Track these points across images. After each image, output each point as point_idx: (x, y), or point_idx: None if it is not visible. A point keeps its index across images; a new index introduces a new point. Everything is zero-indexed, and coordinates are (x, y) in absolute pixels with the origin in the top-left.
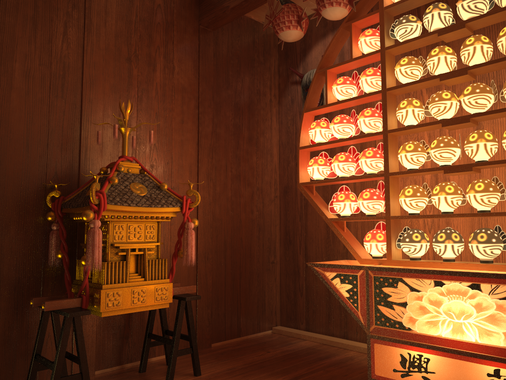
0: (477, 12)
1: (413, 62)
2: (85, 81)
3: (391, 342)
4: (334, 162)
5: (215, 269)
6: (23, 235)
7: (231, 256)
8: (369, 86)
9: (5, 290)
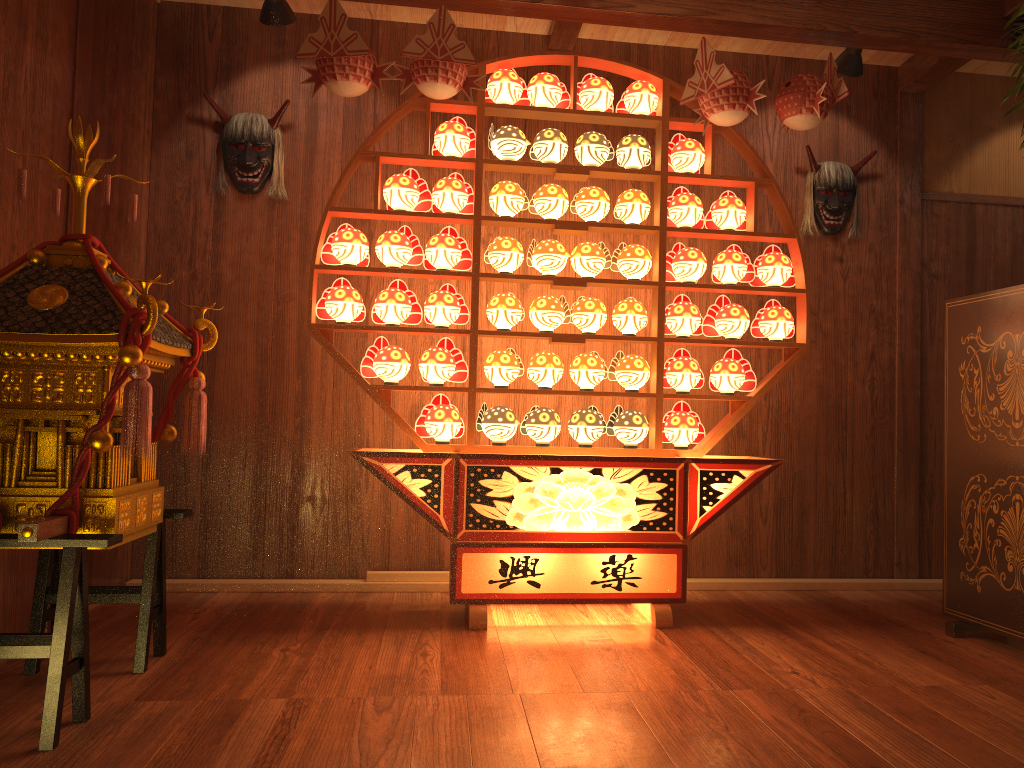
0: (600, 161)
1: (520, 193)
2: None
3: (488, 547)
4: (391, 302)
5: None
6: None
7: None
8: (454, 205)
9: None
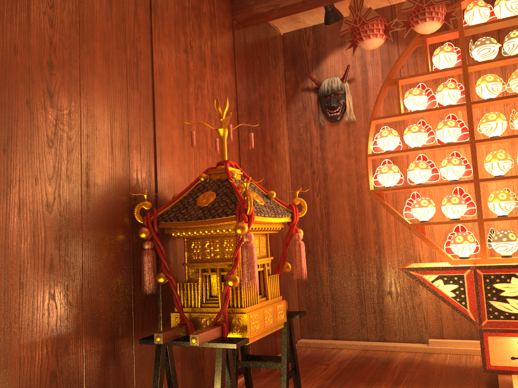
0: None
1: (498, 80)
2: (155, 72)
3: (507, 332)
4: (416, 169)
5: None
6: (115, 257)
7: None
8: (450, 99)
9: (102, 328)
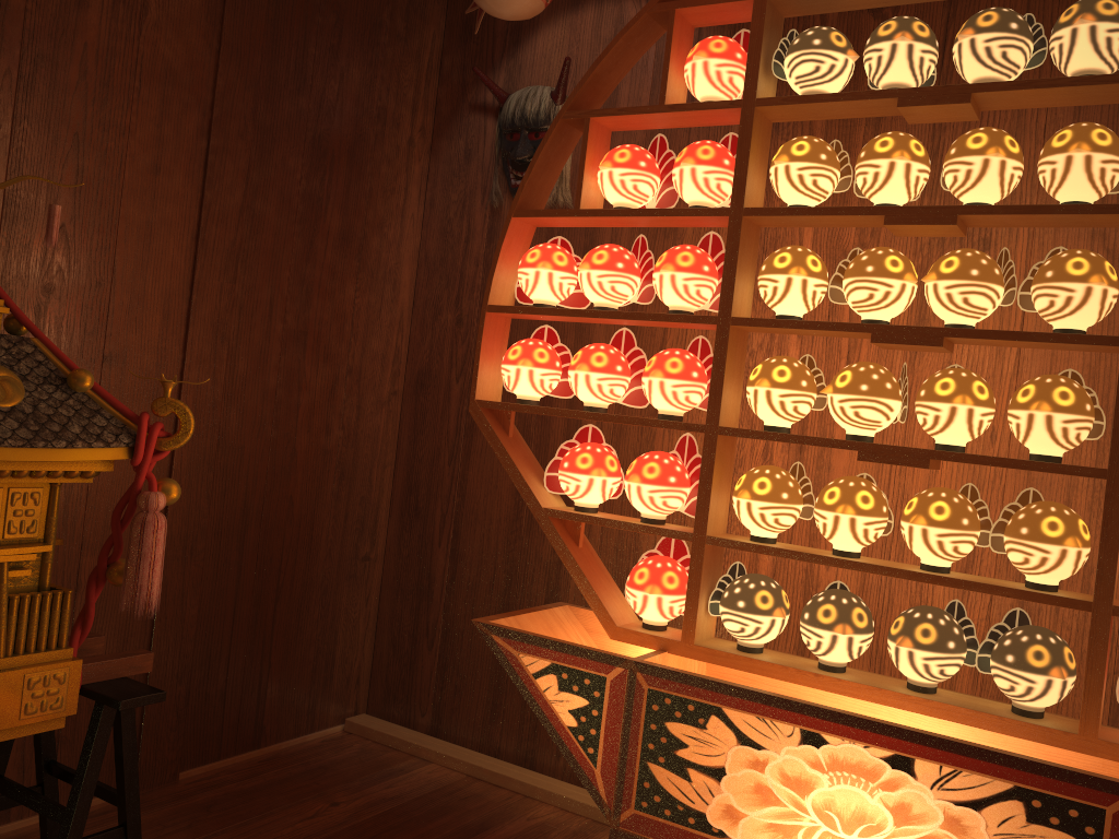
0: (1003, 70)
1: (823, 157)
2: None
3: None
4: (579, 369)
5: (210, 579)
6: None
7: (260, 543)
8: (700, 191)
9: None
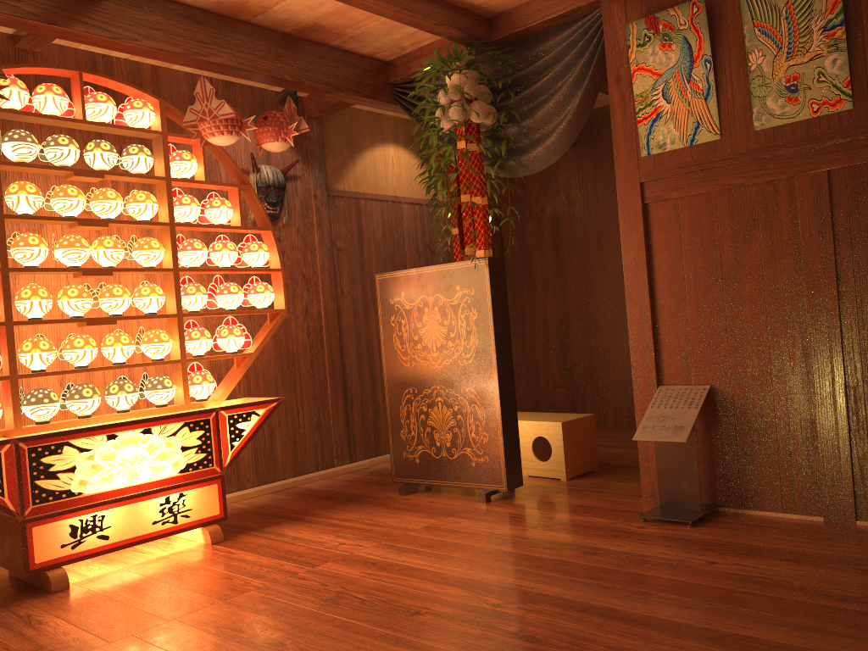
0: (111, 166)
1: (41, 193)
2: None
3: (57, 516)
4: None
5: None
6: None
7: None
8: None
9: None
